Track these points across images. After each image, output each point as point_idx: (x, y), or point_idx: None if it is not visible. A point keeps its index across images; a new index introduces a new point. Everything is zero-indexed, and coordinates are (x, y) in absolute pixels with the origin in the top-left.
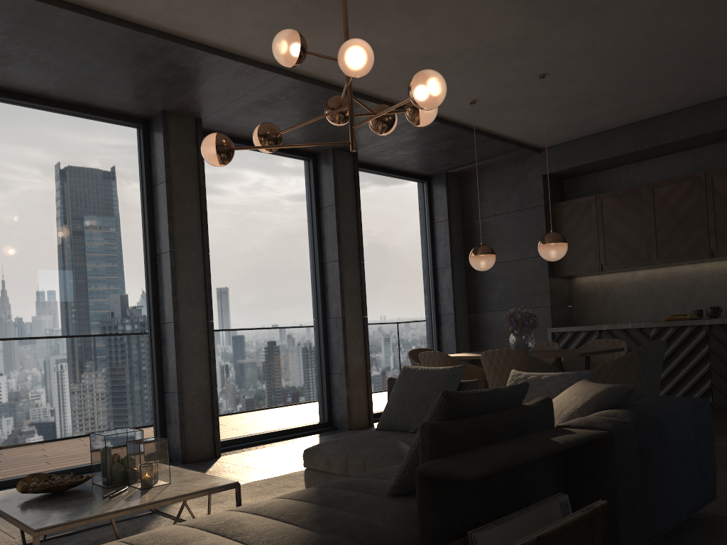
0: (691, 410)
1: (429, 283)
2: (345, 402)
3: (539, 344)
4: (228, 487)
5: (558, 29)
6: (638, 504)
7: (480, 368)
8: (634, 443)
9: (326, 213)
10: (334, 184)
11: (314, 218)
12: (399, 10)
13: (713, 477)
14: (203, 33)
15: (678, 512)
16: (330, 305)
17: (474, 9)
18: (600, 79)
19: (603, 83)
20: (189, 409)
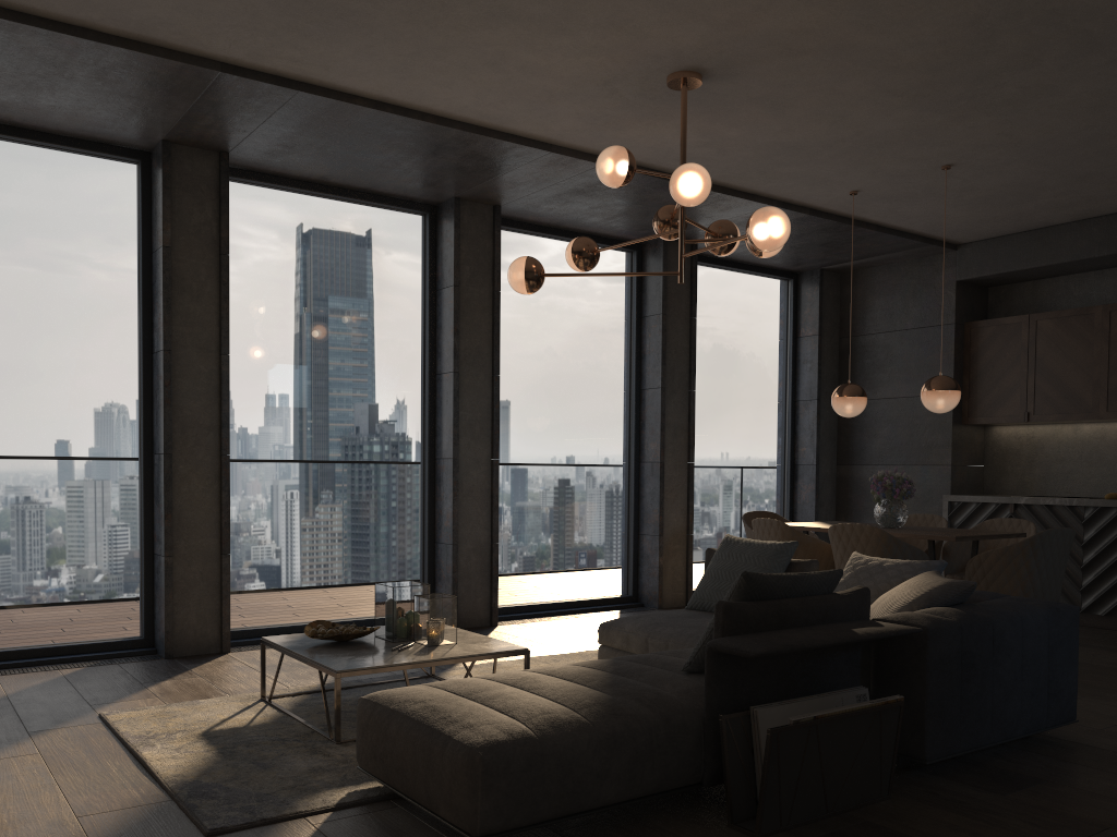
0: (1046, 616)
1: (784, 420)
2: (656, 572)
3: (922, 518)
4: (517, 653)
5: (961, 121)
6: (951, 708)
7: (829, 545)
8: (953, 644)
9: (649, 324)
10: (663, 286)
11: (634, 330)
12: (752, 104)
13: (1069, 696)
14: (515, 125)
15: (1009, 727)
16: (646, 445)
17: (848, 103)
18: (1029, 171)
19: (1035, 175)
20: (464, 565)
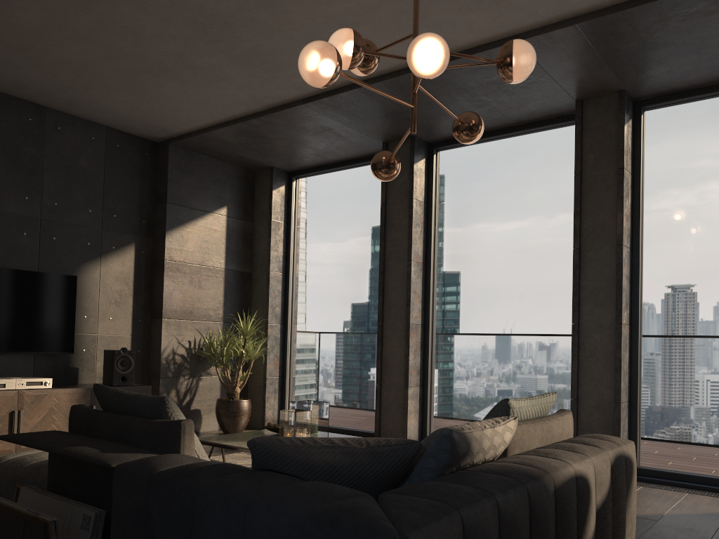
0: (298, 523)
1: None
2: None
3: None
4: None
5: None
6: None
7: None
8: (132, 496)
9: None
10: None
11: None
12: None
13: None
14: (461, 40)
15: None
16: None
17: None
18: None
19: None
20: (585, 419)
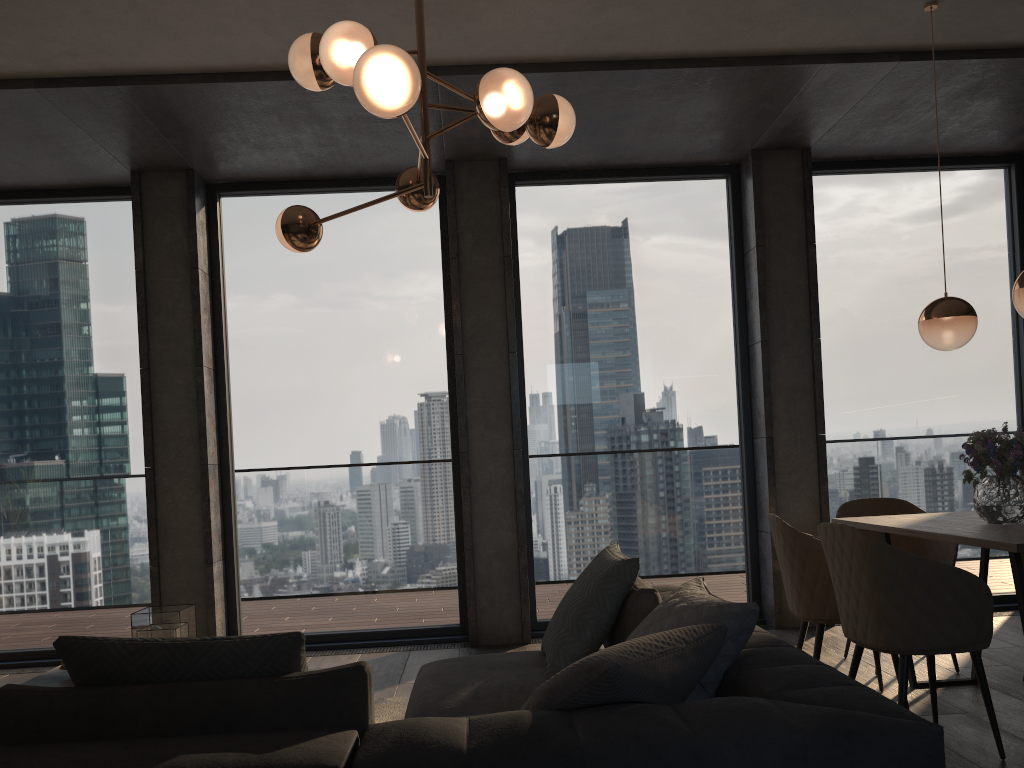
0: (795, 751)
1: (1016, 363)
2: (771, 580)
3: None
4: None
5: None
6: None
7: None
8: None
9: (748, 262)
10: (755, 211)
11: (734, 273)
12: None
13: None
14: None
15: None
16: (755, 416)
17: None
18: None
19: None
20: (483, 572)
